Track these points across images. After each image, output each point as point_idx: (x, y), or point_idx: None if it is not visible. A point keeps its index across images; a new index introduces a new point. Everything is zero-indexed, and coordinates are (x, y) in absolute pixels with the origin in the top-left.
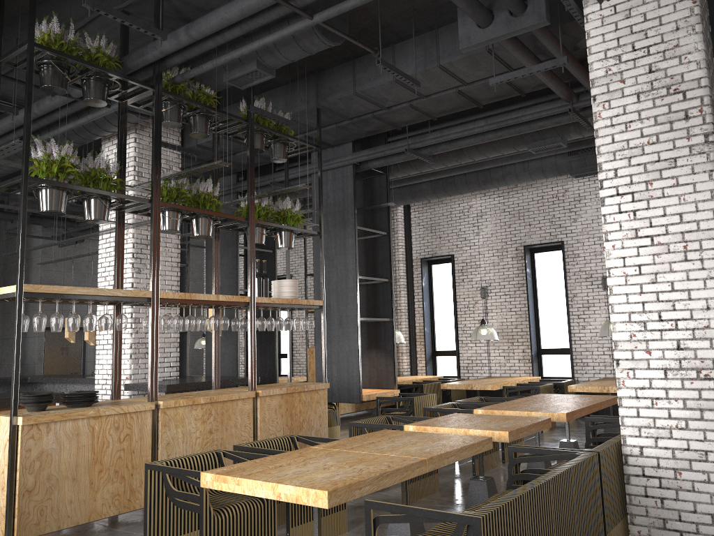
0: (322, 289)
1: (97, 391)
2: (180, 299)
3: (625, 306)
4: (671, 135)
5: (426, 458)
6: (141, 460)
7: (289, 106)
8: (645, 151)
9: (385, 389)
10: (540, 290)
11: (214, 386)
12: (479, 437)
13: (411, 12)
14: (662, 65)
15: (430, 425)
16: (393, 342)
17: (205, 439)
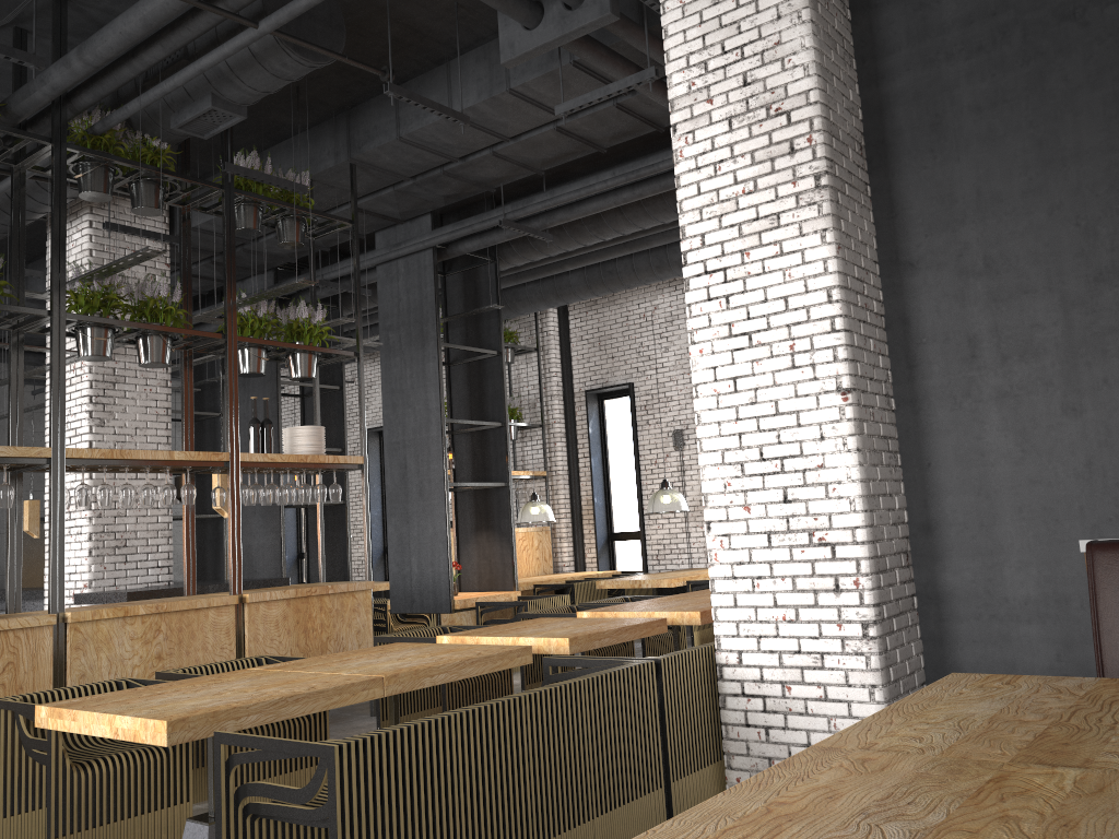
0: (362, 439)
1: None
2: (105, 458)
3: (717, 441)
4: (772, 178)
5: (385, 675)
6: None
7: (312, 162)
8: (740, 204)
9: (502, 591)
10: None
11: (186, 591)
12: (511, 647)
13: (454, 10)
14: (760, 73)
15: (473, 634)
16: (510, 518)
17: (149, 668)
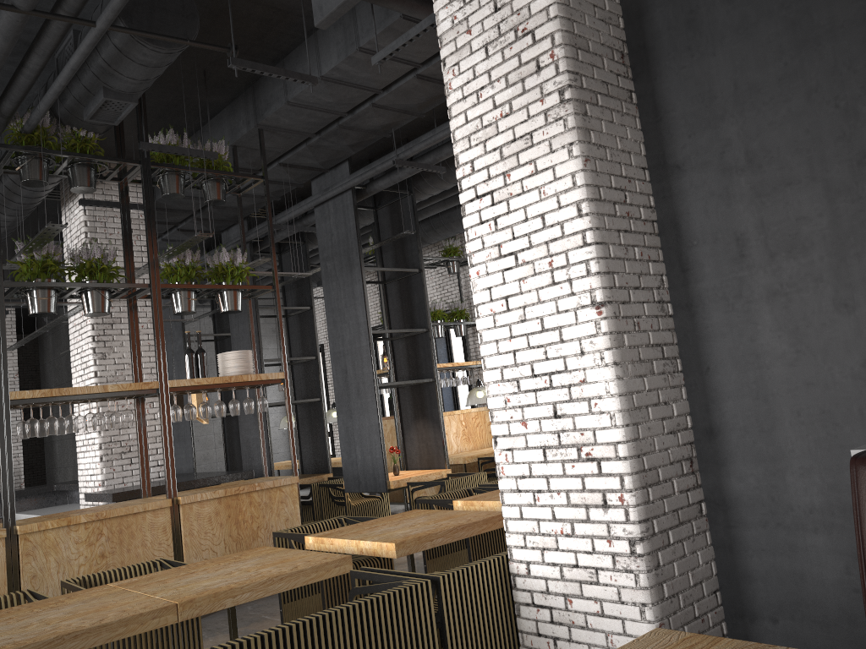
0: (282, 357)
1: None
2: (46, 396)
3: (496, 359)
4: (524, 99)
5: (179, 602)
6: None
7: (233, 131)
8: (499, 128)
9: (437, 468)
10: None
11: (142, 494)
12: (332, 557)
13: None
14: None
15: (332, 535)
16: (439, 408)
17: (94, 565)
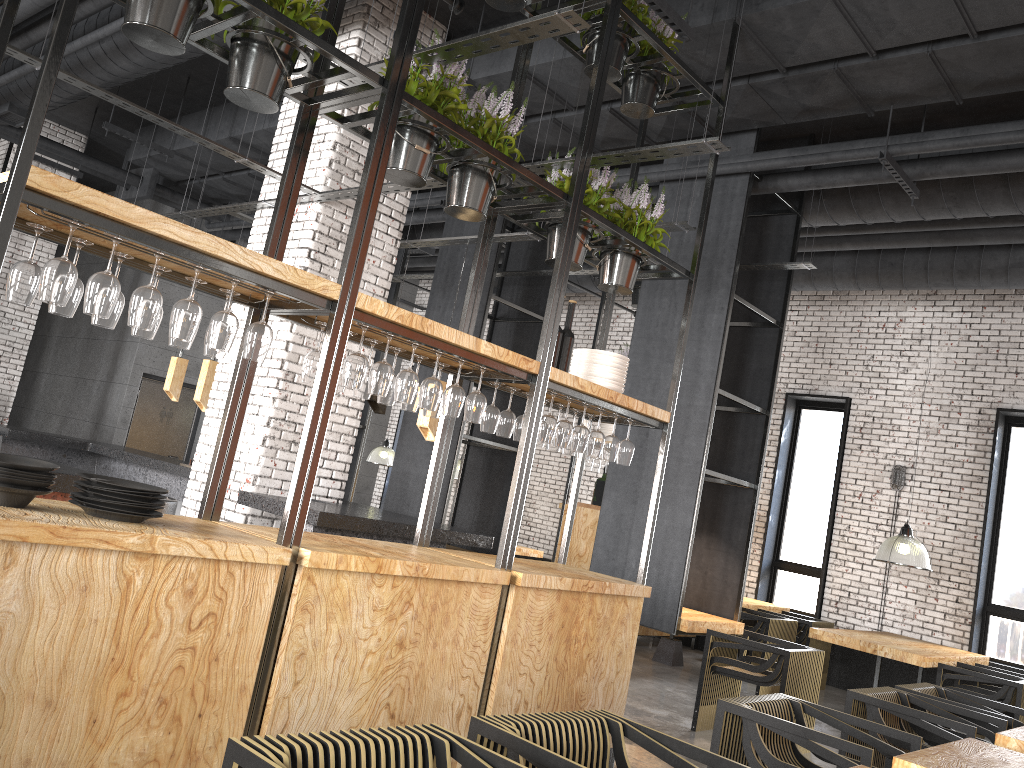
0: (673, 389)
1: (165, 490)
2: (400, 324)
3: None
4: None
5: None
6: (229, 684)
7: None
8: None
9: (714, 614)
10: (1011, 497)
11: (419, 540)
12: None
13: None
14: None
15: None
16: (749, 530)
17: (385, 659)
